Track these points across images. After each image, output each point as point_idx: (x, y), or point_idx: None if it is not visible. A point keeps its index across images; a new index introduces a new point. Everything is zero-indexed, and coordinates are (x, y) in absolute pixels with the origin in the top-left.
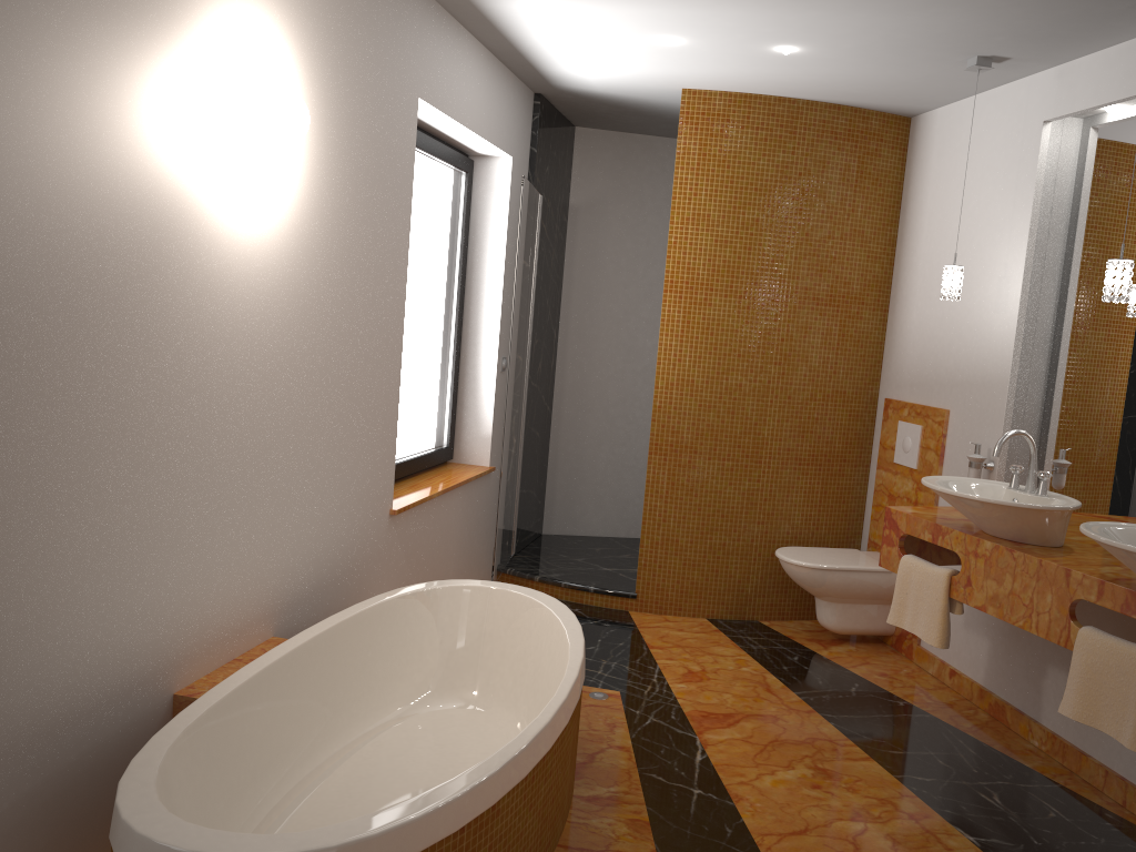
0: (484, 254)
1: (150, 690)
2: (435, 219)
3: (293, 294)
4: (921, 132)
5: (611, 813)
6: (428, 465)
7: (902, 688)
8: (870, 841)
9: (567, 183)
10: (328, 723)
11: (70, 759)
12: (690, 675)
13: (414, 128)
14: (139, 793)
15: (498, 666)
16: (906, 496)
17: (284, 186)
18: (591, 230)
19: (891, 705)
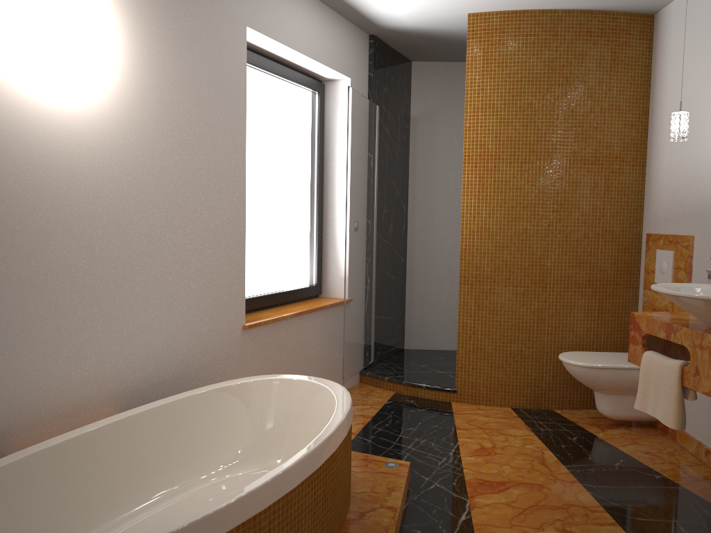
0: (335, 149)
1: None
2: (290, 123)
3: (120, 159)
4: (662, 23)
5: None
6: (297, 297)
7: (662, 464)
8: None
9: (407, 101)
10: (149, 482)
11: None
12: (481, 450)
13: (243, 48)
14: None
15: (302, 440)
16: (665, 308)
17: (102, 78)
18: (427, 132)
19: (648, 478)
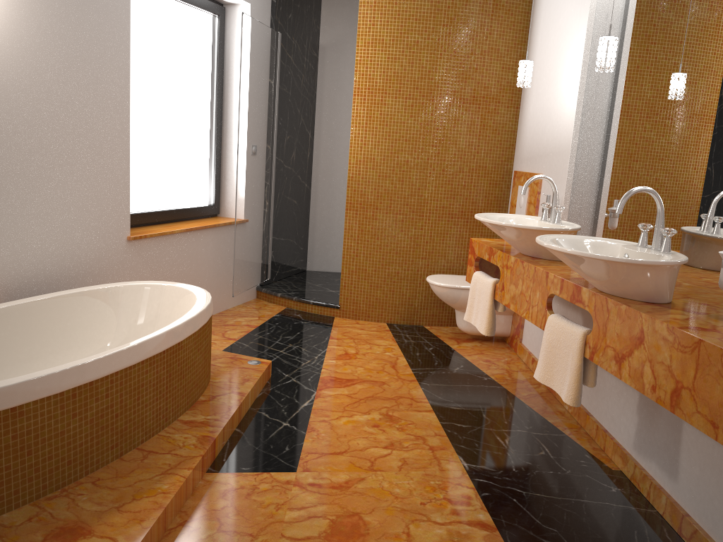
0: (235, 73)
1: None
2: (186, 45)
3: None
4: None
5: (193, 431)
6: (192, 215)
7: (494, 369)
8: (386, 461)
9: (315, 29)
10: (23, 365)
11: None
12: (344, 355)
13: None
14: None
15: None
16: None
17: None
18: (335, 62)
19: (477, 379)
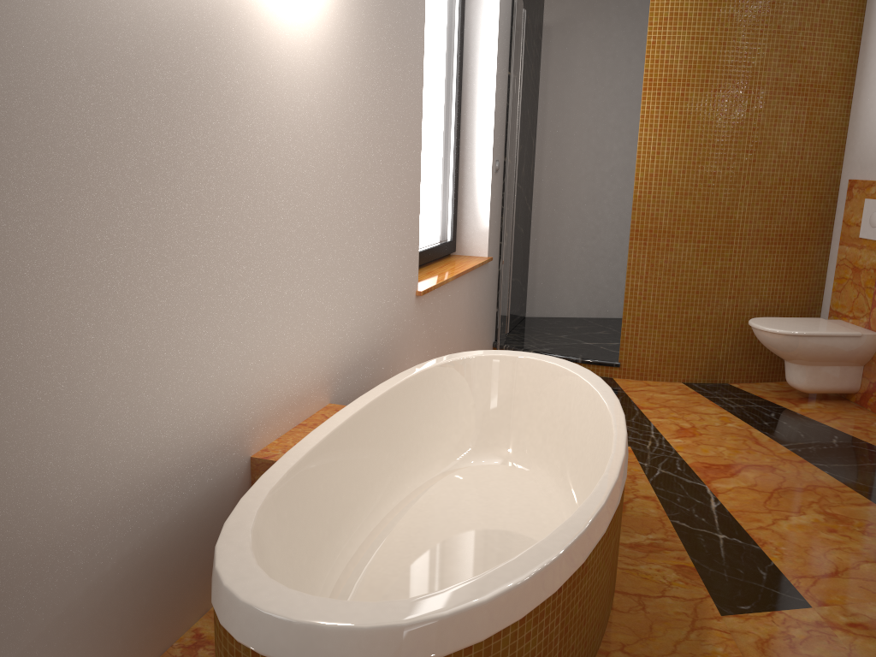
0: (477, 66)
1: (230, 454)
2: (436, 30)
3: (332, 78)
4: None
5: (657, 560)
6: (437, 256)
7: None
8: None
9: (541, 4)
10: (386, 480)
11: (164, 520)
12: (683, 431)
13: None
14: (237, 558)
15: (527, 426)
16: (873, 267)
17: None
18: (563, 46)
19: (874, 454)
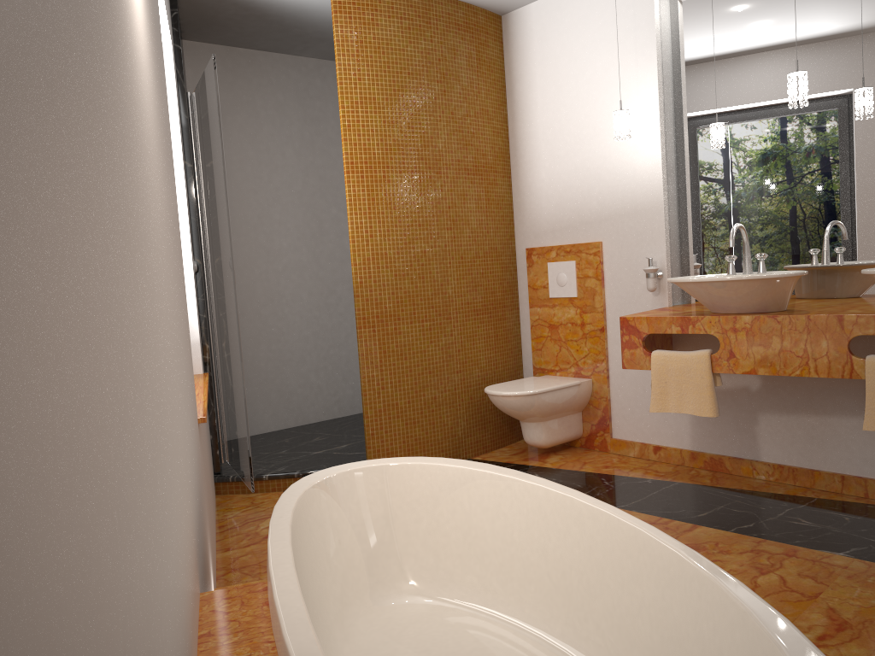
0: None
1: None
2: None
3: (154, 115)
4: (516, 26)
5: None
6: None
7: (632, 471)
8: (798, 584)
9: None
10: None
11: None
12: None
13: None
14: None
15: (407, 547)
16: (570, 321)
17: None
18: None
19: (645, 484)
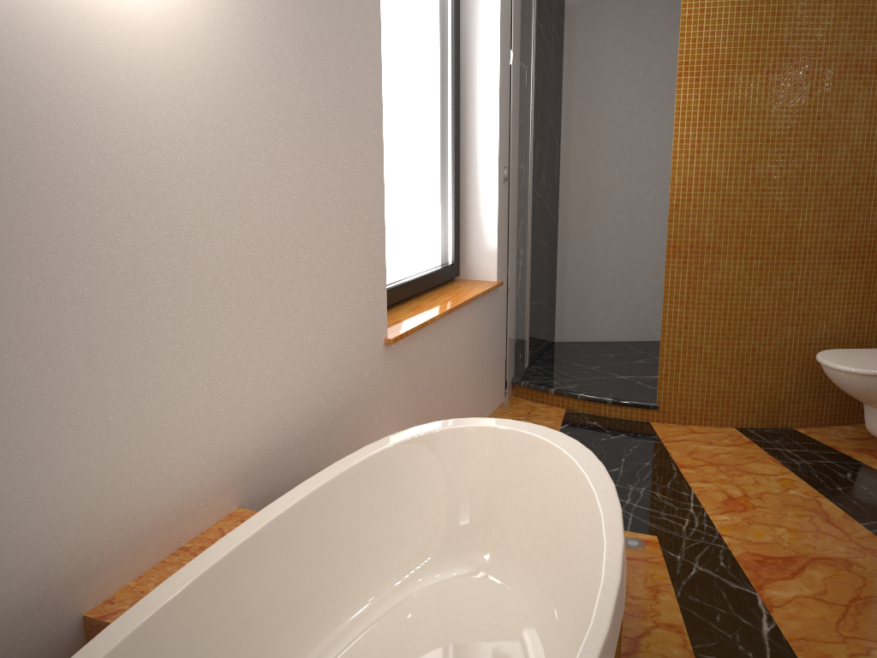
0: (477, 56)
1: (38, 622)
2: (419, 16)
3: (212, 80)
4: None
5: None
6: (433, 284)
7: None
8: None
9: None
10: (305, 617)
11: None
12: (731, 502)
13: None
14: None
15: (513, 521)
16: None
17: None
18: (589, 30)
19: None
